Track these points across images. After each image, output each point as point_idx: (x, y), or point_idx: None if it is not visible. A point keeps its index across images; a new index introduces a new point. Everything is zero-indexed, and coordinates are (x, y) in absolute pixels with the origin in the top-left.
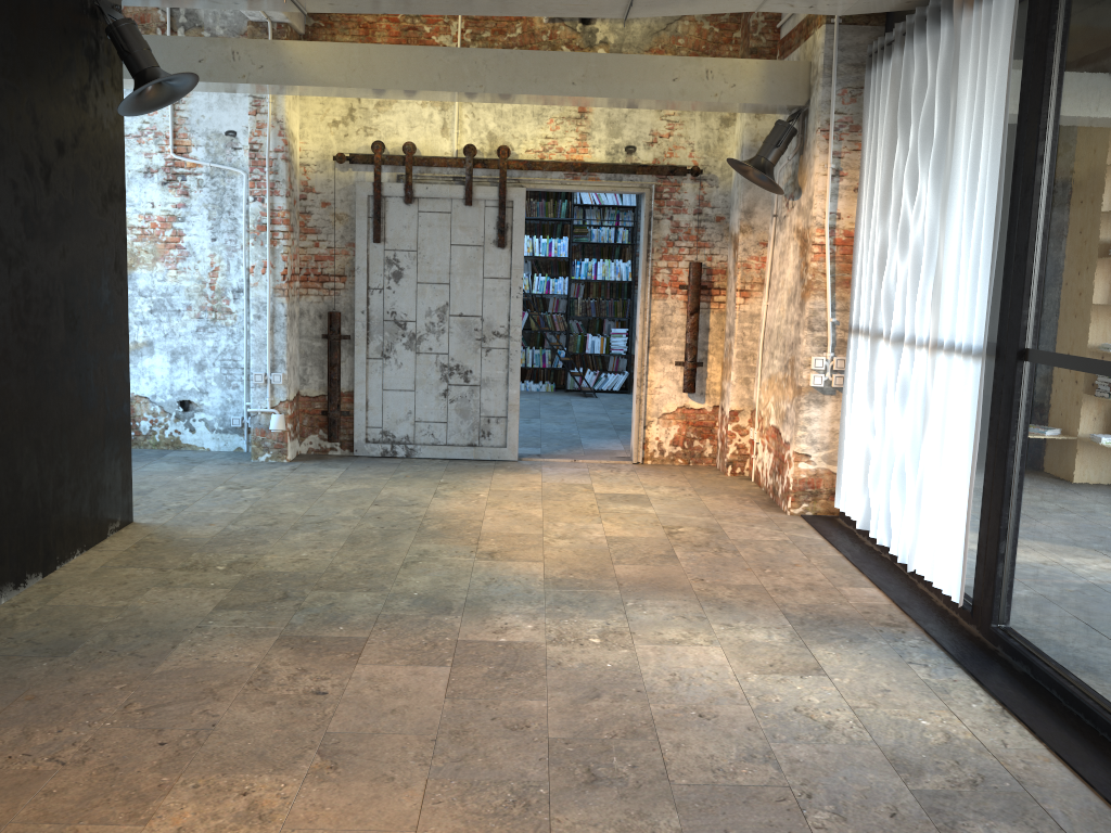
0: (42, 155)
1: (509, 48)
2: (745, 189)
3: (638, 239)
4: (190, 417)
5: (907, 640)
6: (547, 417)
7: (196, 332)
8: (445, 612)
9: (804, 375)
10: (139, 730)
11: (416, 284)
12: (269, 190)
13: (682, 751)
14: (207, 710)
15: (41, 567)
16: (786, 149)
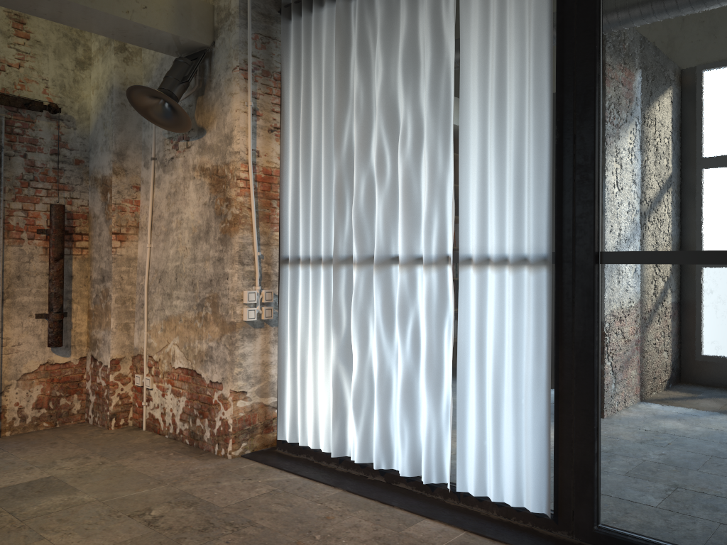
0: None
1: None
2: (117, 131)
3: None
4: None
5: None
6: None
7: None
8: None
9: (238, 310)
10: None
11: None
12: None
13: None
14: None
15: None
16: (188, 87)
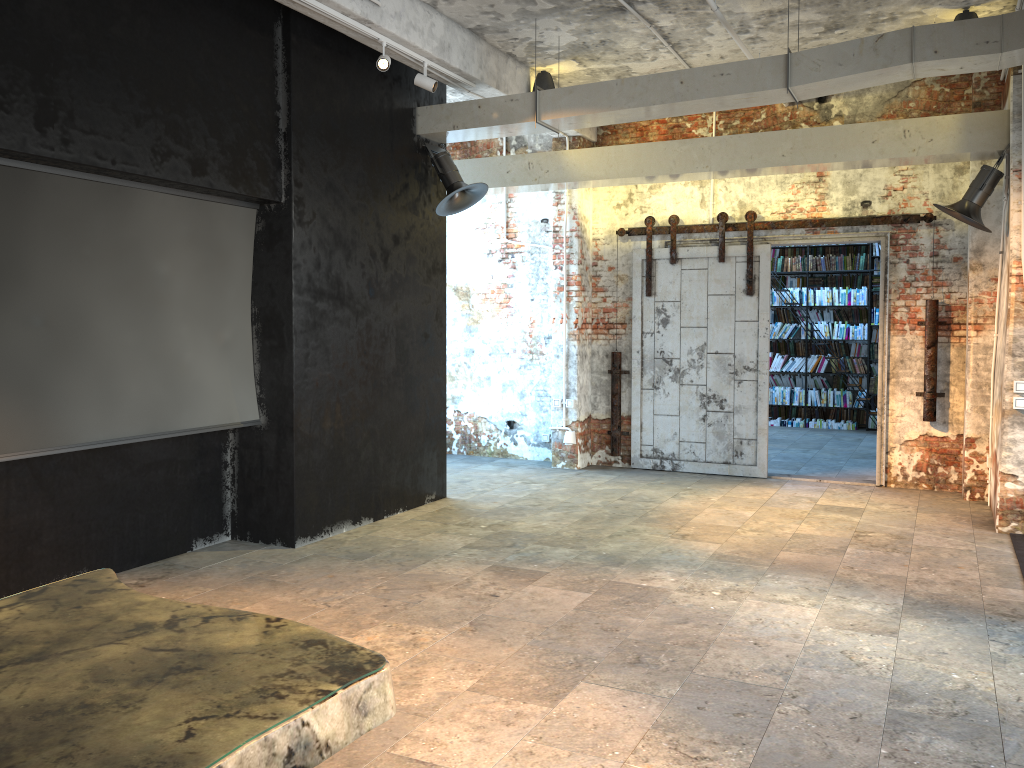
0: (383, 245)
1: (755, 131)
2: (974, 230)
3: None
4: (514, 433)
5: (1010, 626)
6: (827, 448)
7: (519, 369)
8: (616, 565)
9: (1006, 399)
10: (377, 598)
11: (679, 328)
12: (565, 260)
13: (719, 659)
14: (421, 595)
15: (372, 514)
16: (991, 190)
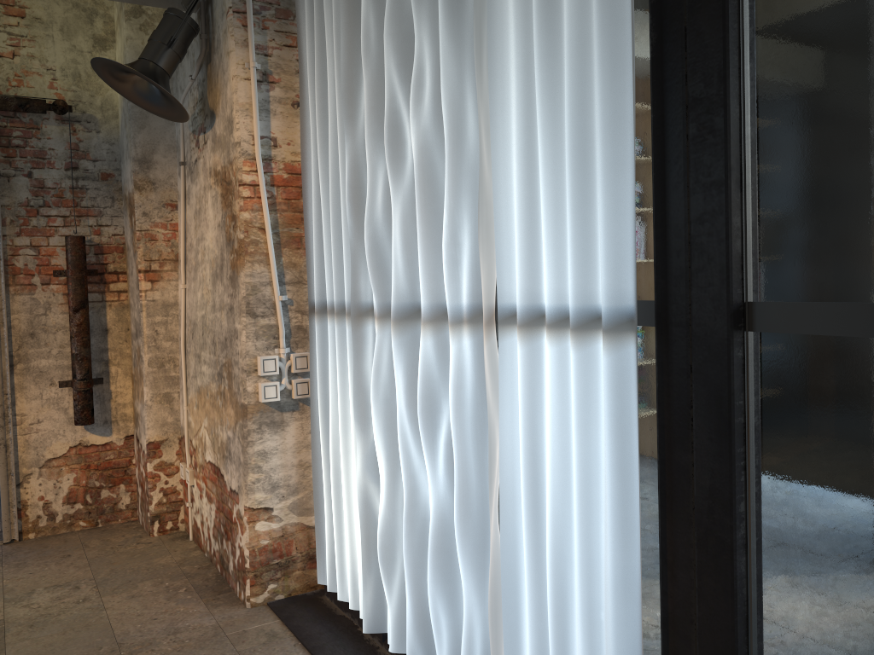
0: None
1: None
2: (137, 129)
3: None
4: None
5: None
6: None
7: None
8: None
9: (250, 387)
10: None
11: None
12: None
13: None
14: None
15: None
16: (185, 52)
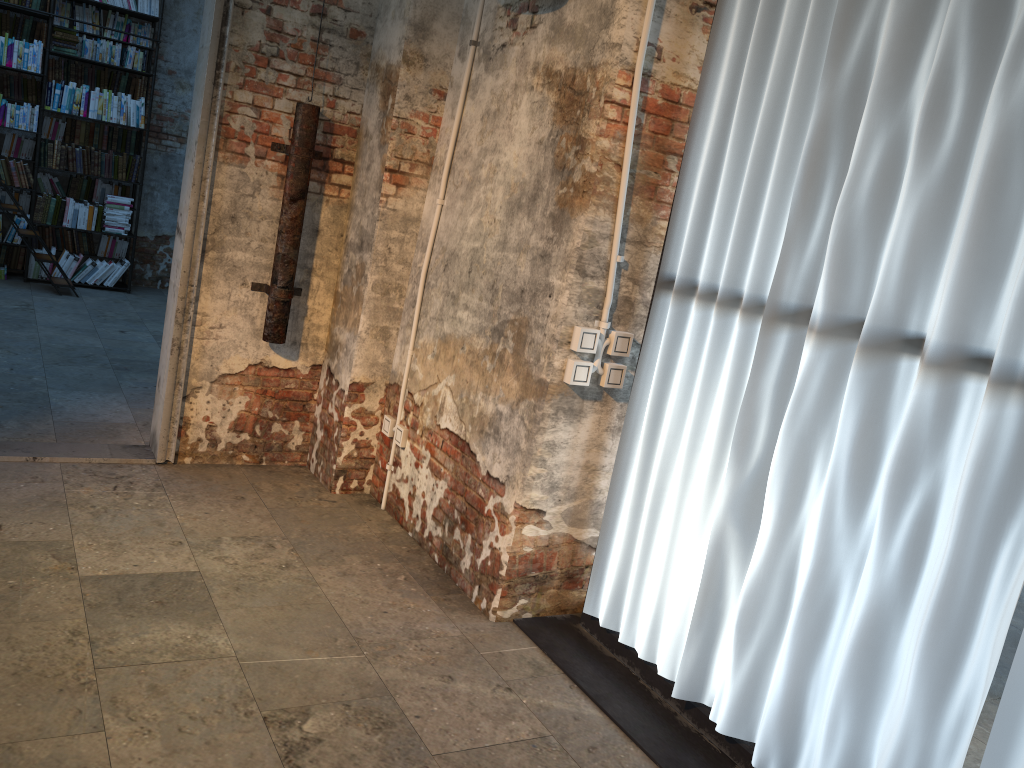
0: None
1: None
2: None
3: (157, 70)
4: None
5: None
6: None
7: None
8: None
9: (557, 362)
10: None
11: None
12: None
13: None
14: None
15: None
16: None
